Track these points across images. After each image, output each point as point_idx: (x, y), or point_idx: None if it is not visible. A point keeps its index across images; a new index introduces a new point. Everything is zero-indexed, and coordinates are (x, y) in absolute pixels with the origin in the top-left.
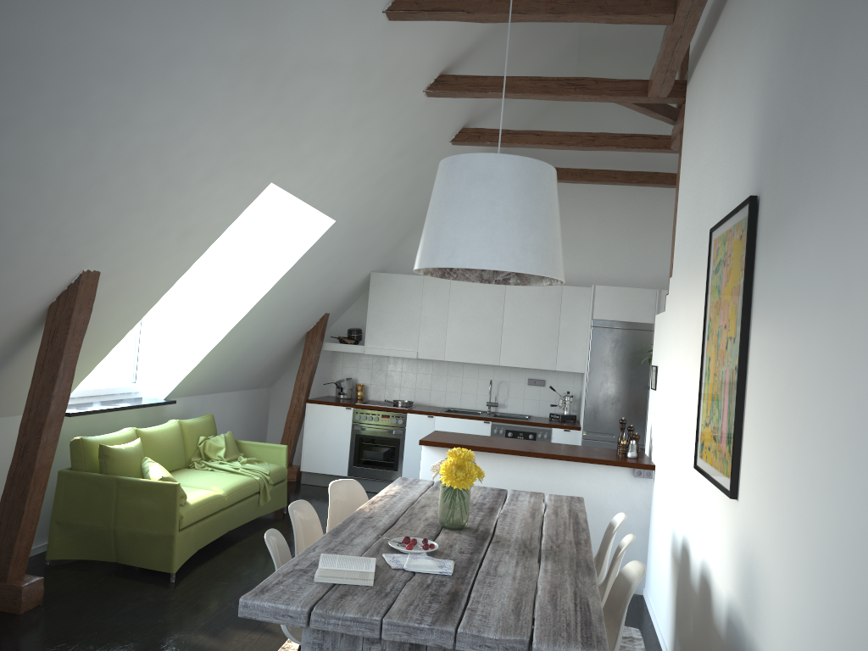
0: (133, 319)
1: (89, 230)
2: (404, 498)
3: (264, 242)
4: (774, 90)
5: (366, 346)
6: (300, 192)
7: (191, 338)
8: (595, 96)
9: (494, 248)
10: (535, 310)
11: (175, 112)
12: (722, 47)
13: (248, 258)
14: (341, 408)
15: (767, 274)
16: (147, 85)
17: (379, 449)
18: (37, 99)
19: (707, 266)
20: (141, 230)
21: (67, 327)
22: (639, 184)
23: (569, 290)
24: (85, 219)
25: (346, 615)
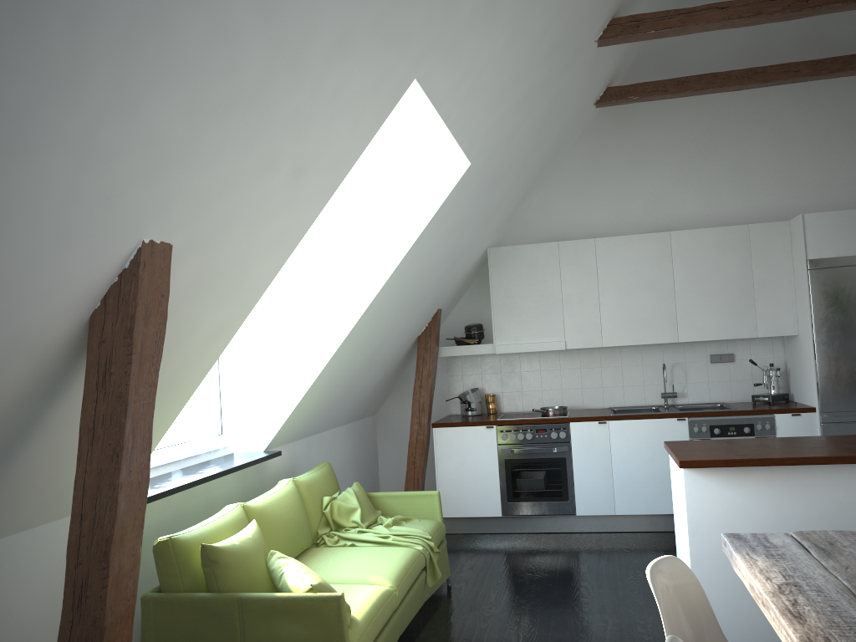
0: (225, 335)
1: (146, 148)
2: (826, 590)
3: (373, 210)
4: None
5: (496, 343)
6: (443, 105)
7: (289, 361)
8: None
9: None
10: (716, 263)
11: None
12: None
13: (353, 236)
14: (479, 428)
15: None
16: None
17: (539, 475)
18: None
19: None
20: (235, 156)
21: (128, 352)
22: (831, 75)
23: (758, 229)
24: (136, 121)
25: None
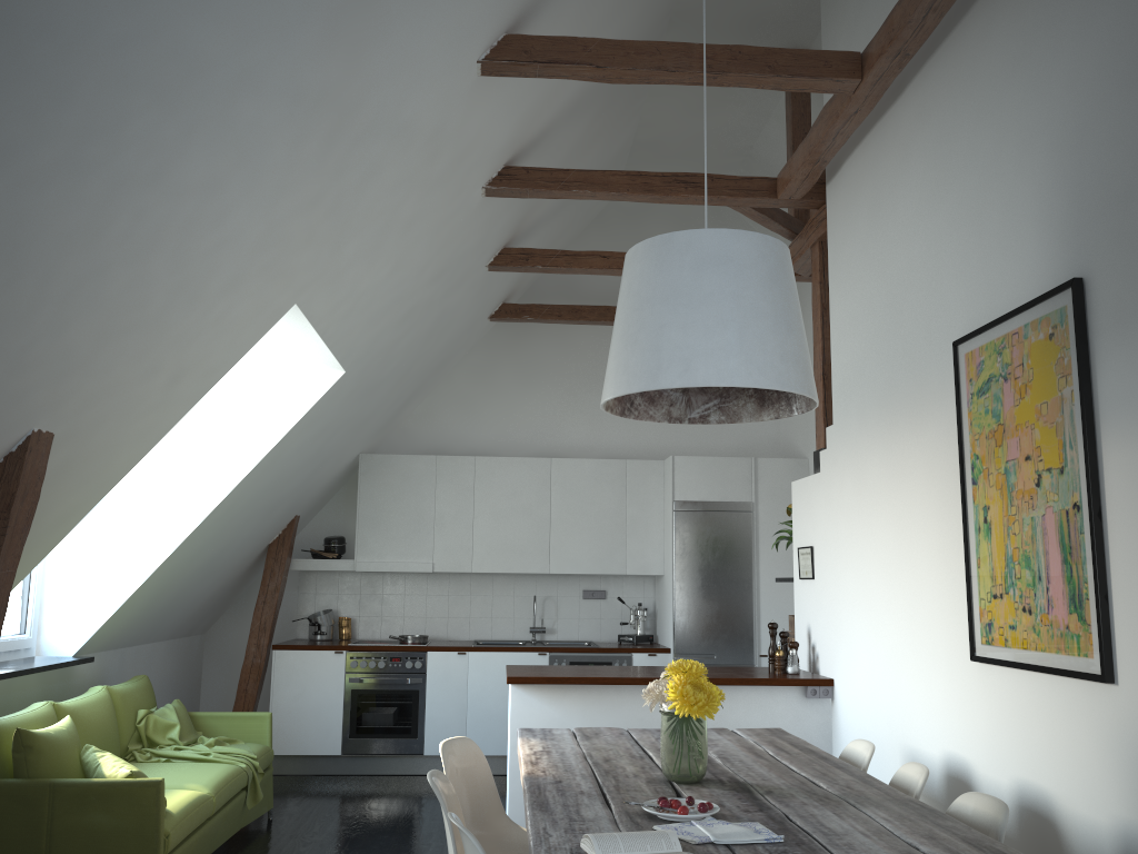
0: (72, 519)
1: (60, 359)
2: (567, 753)
3: (236, 405)
4: (1095, 143)
5: (357, 559)
6: (321, 323)
7: (118, 557)
8: (712, 196)
9: (747, 357)
10: (593, 494)
11: (221, 172)
12: (923, 120)
13: (211, 429)
14: (327, 652)
15: (1135, 371)
16: (201, 121)
17: (388, 709)
18: (58, 119)
19: (955, 389)
20: (126, 365)
21: (4, 525)
22: None
23: (635, 465)
24: (60, 341)
25: None
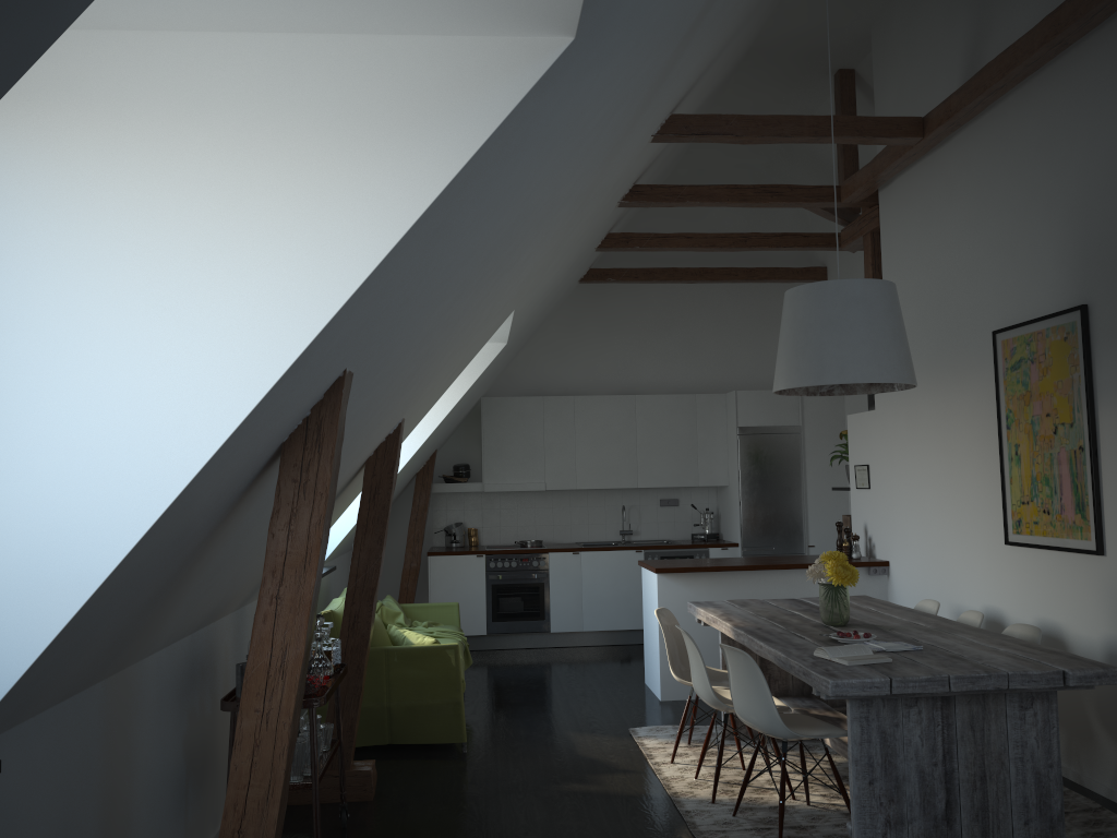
0: None
1: (431, 375)
2: (742, 614)
3: None
4: (1097, 219)
5: (485, 482)
6: (516, 317)
7: None
8: (791, 202)
9: (879, 363)
10: (670, 423)
11: (532, 250)
12: (967, 166)
13: None
14: (470, 556)
15: None
16: (541, 229)
17: (521, 598)
18: (504, 254)
19: (994, 364)
20: (445, 371)
21: (390, 481)
22: (760, 280)
23: (703, 398)
24: (438, 365)
25: (920, 678)
